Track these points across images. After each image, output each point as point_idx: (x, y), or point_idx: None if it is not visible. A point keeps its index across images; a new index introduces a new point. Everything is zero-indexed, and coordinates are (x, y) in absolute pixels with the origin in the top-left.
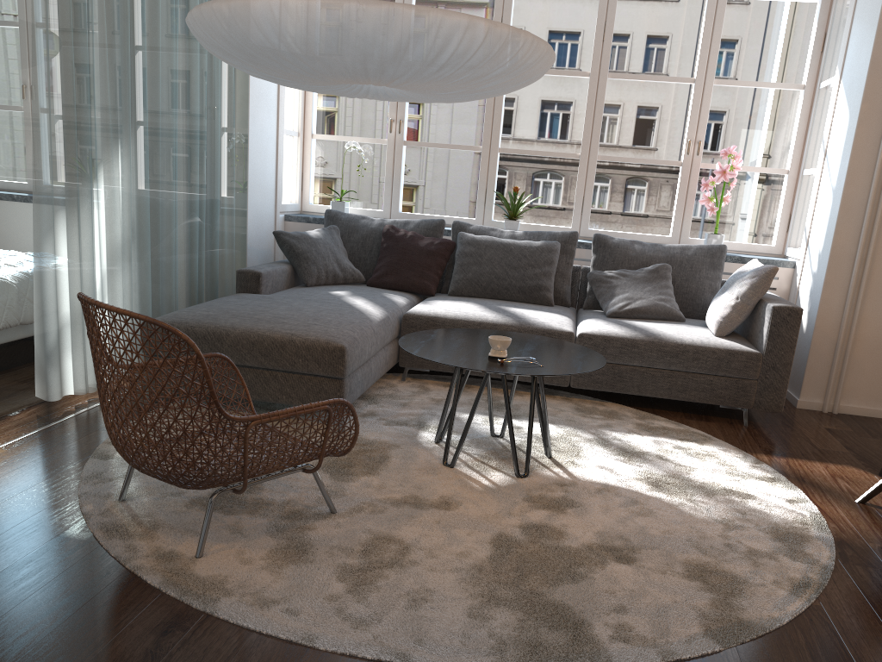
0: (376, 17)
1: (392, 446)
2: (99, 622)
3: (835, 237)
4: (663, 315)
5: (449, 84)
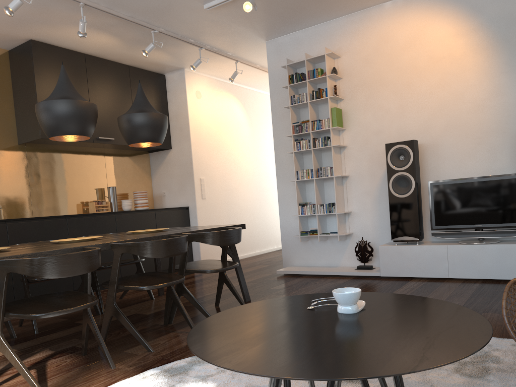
0: None
1: None
2: None
3: None
4: None
5: None
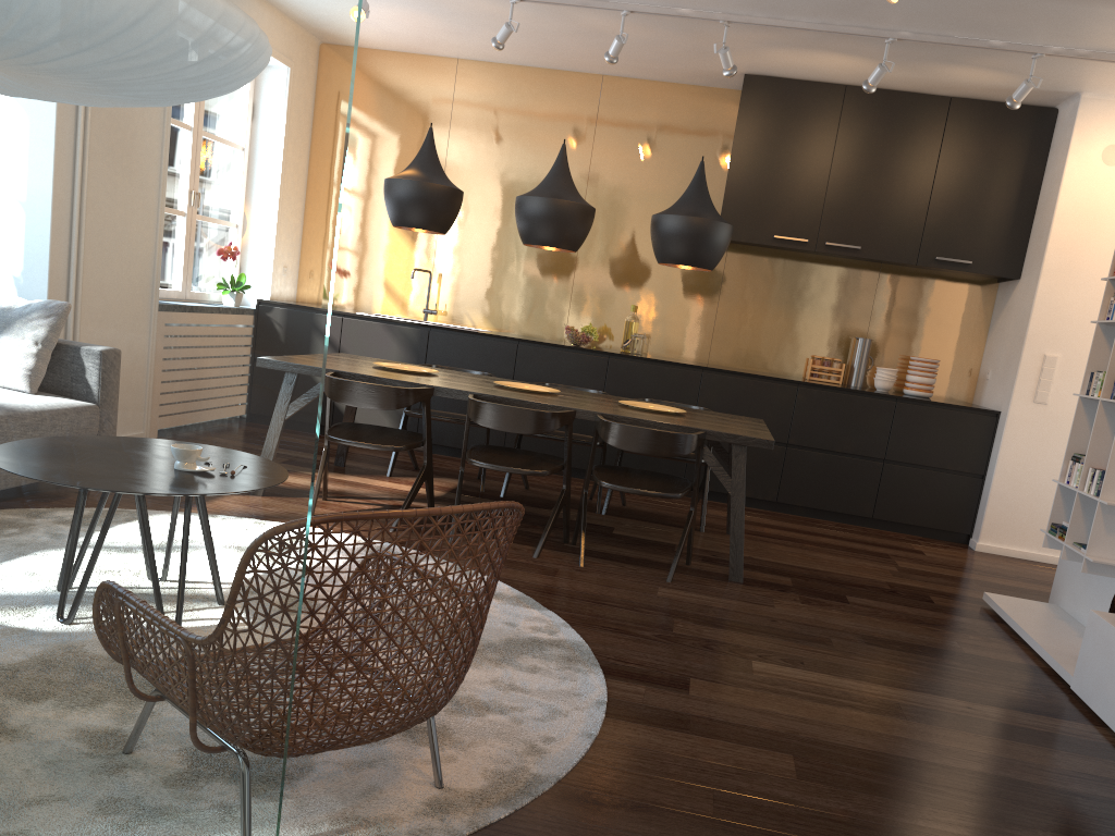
0: None
1: None
2: None
3: None
4: None
5: None
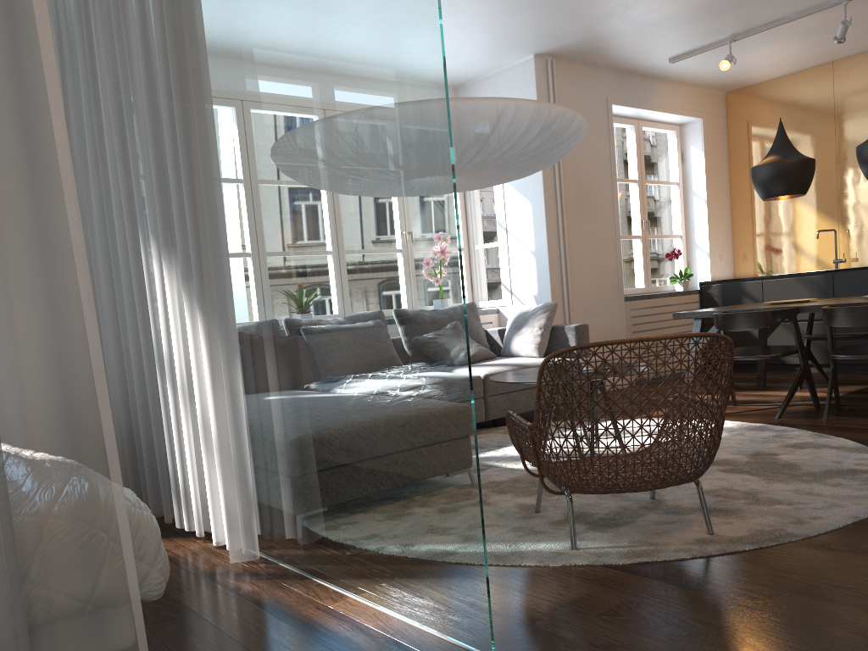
0: (568, 119)
1: (529, 475)
2: (808, 564)
3: (551, 281)
4: (487, 356)
5: (525, 173)
